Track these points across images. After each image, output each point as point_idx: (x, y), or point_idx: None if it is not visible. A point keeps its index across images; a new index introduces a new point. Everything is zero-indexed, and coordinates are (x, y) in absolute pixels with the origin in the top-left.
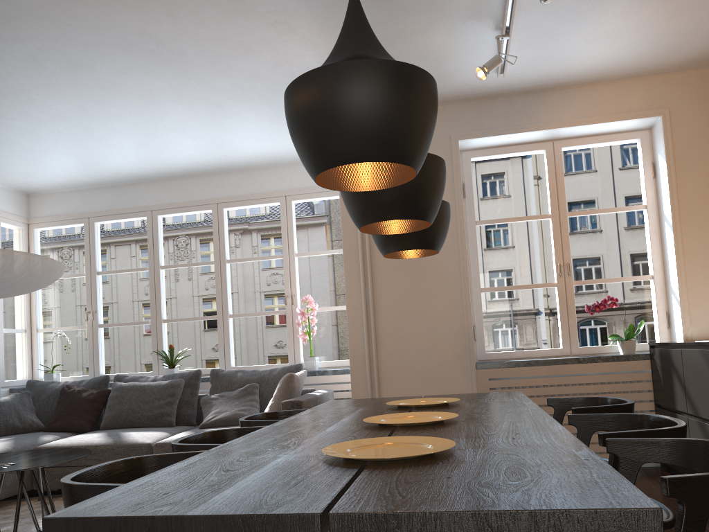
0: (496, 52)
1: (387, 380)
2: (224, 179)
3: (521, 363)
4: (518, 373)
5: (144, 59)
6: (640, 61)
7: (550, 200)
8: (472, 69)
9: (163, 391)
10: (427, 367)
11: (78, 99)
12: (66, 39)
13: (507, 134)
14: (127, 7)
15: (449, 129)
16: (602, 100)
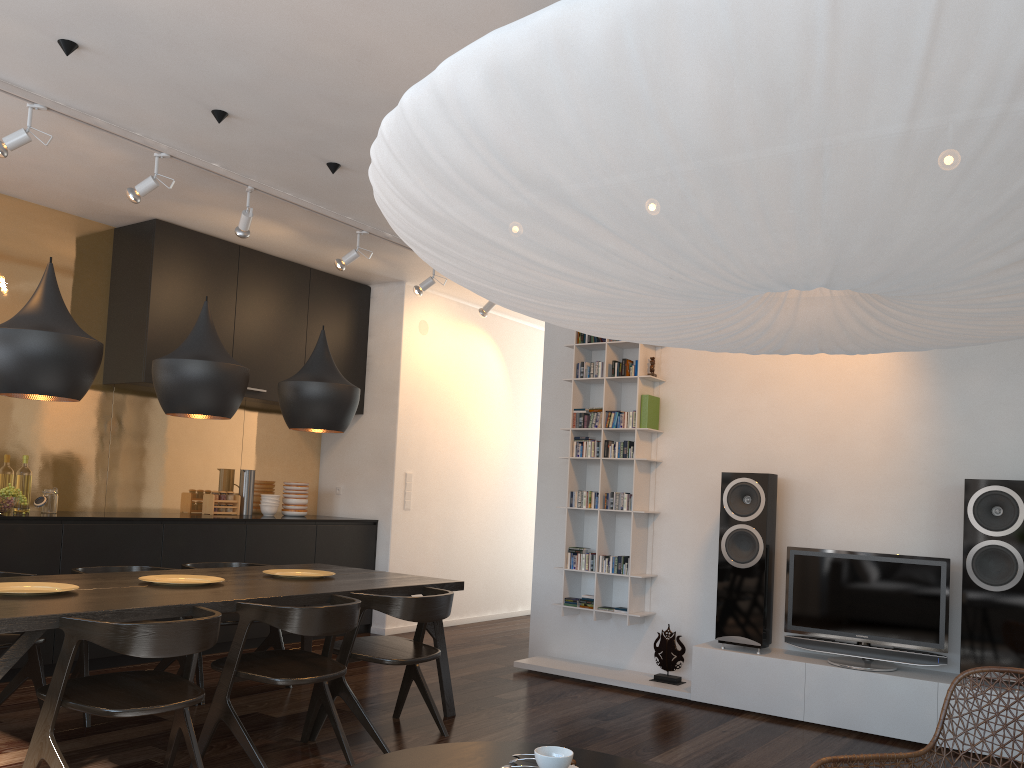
0: None
1: None
2: None
3: None
4: None
5: None
6: None
7: None
8: None
9: None
10: None
11: None
12: None
13: None
14: None
15: None
16: None
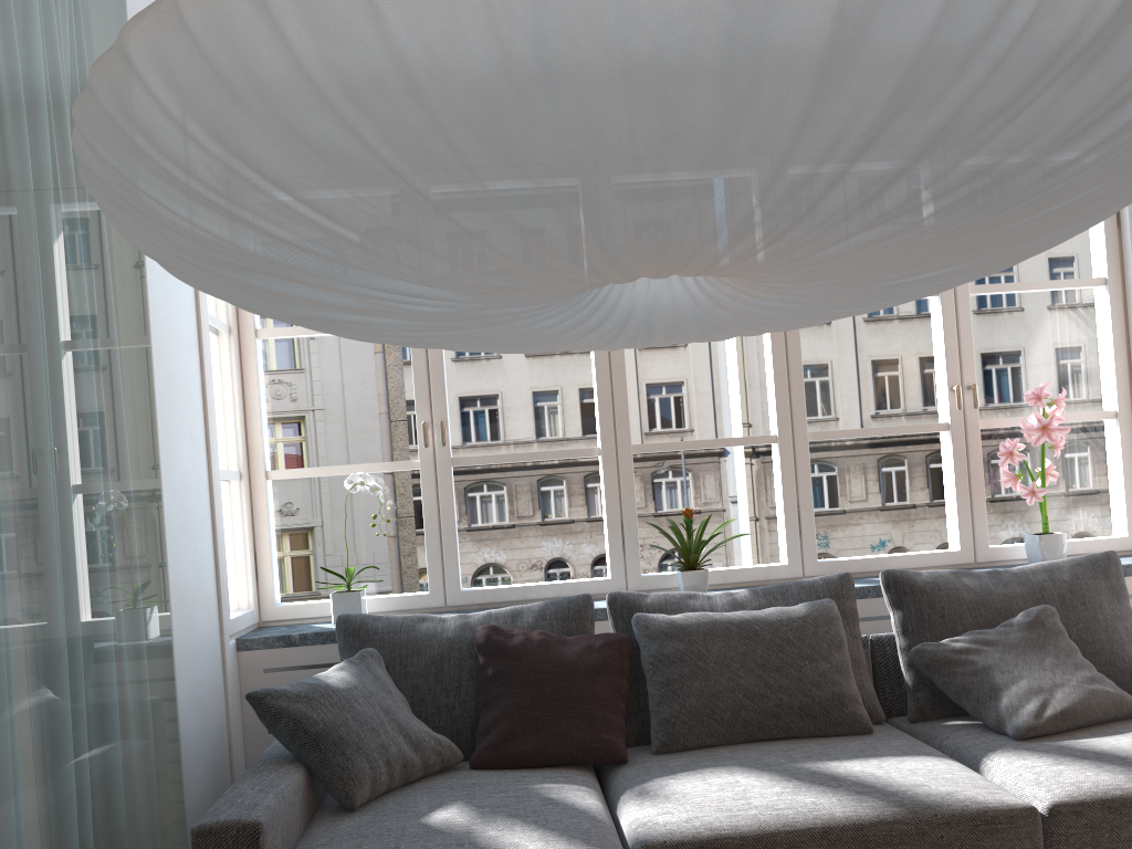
0: None
1: None
2: None
3: None
4: None
5: None
6: None
7: None
8: None
9: (810, 634)
10: None
11: None
12: None
13: None
14: None
15: None
16: None
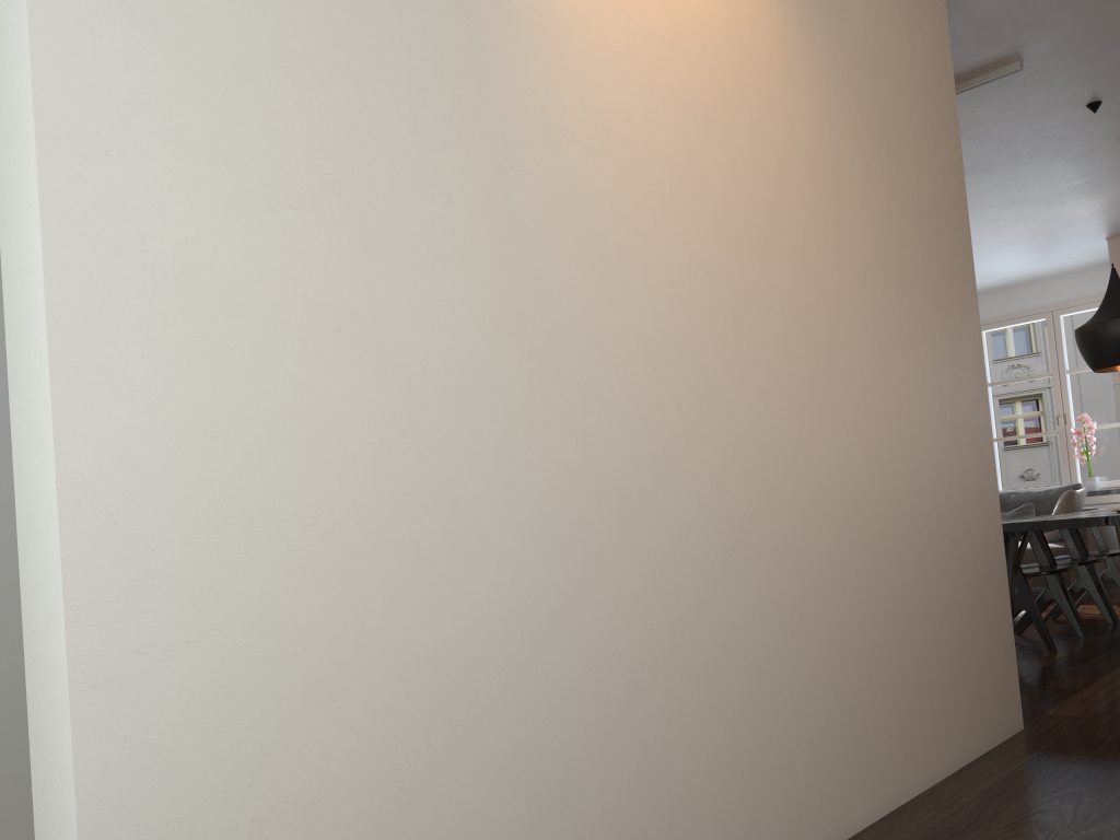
0: None
1: None
2: (980, 300)
3: None
4: None
5: None
6: None
7: None
8: None
9: None
10: None
11: None
12: None
13: None
14: None
15: None
16: None
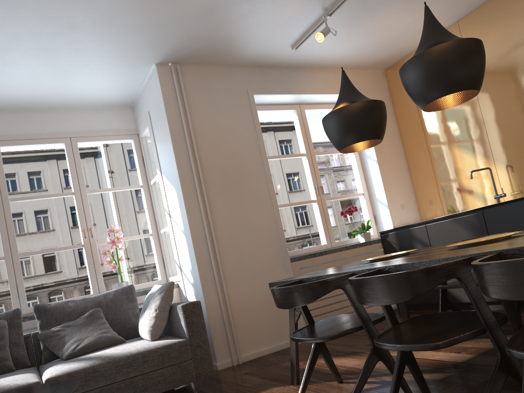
0: (306, 29)
1: (230, 281)
2: None
3: (316, 254)
4: (316, 261)
5: None
6: (358, 56)
7: (304, 144)
8: (282, 40)
9: None
10: (258, 266)
11: None
12: None
13: (283, 94)
14: None
15: (245, 86)
16: (330, 80)
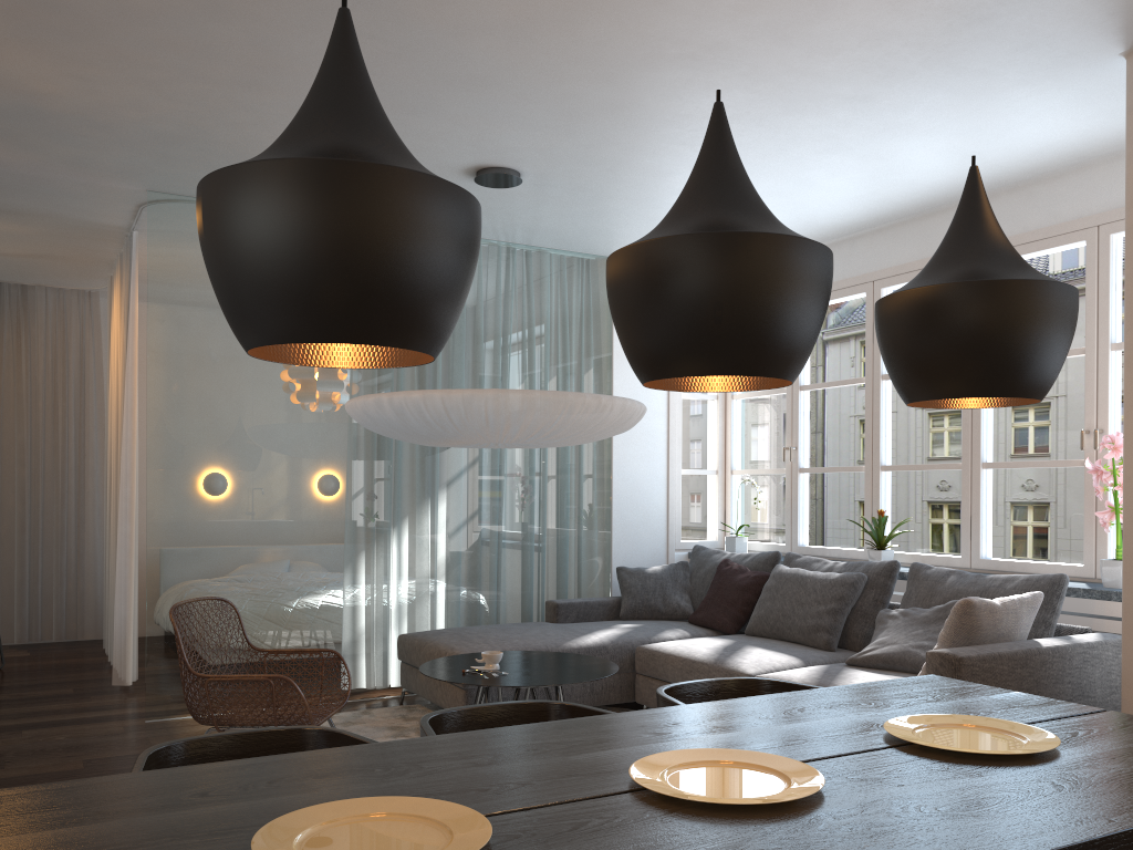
0: None
1: None
2: None
3: None
4: None
5: (683, 71)
6: None
7: None
8: None
9: (827, 589)
10: None
11: (659, 146)
12: (567, 79)
13: None
14: (588, 14)
15: None
16: None
